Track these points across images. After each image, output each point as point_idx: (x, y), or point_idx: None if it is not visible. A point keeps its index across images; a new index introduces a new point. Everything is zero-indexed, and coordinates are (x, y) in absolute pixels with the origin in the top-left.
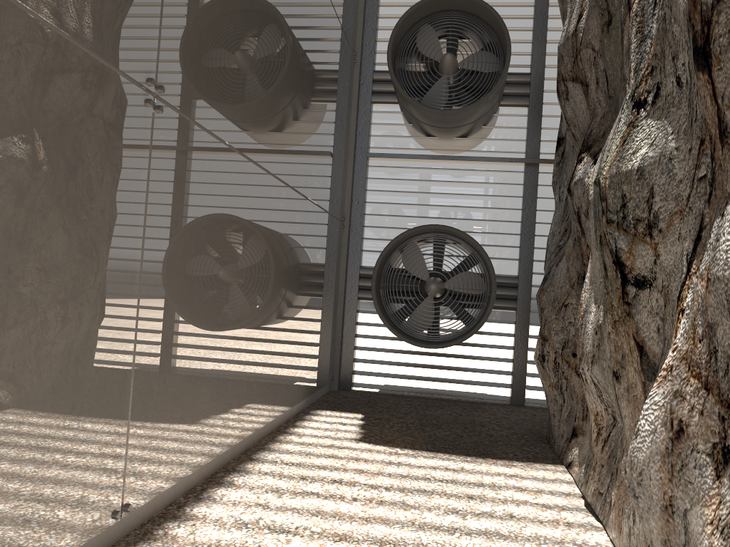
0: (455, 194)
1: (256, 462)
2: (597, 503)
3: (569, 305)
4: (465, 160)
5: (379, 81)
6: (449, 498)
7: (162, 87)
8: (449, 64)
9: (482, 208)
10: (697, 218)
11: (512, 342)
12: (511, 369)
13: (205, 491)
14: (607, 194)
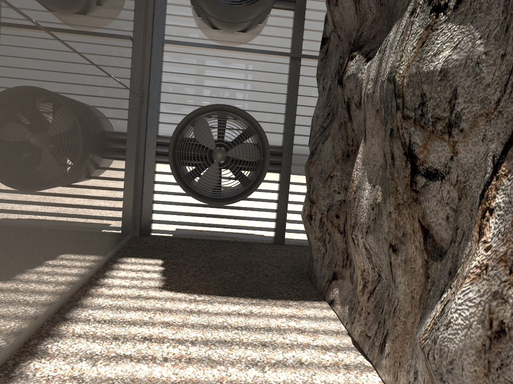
0: (235, 79)
1: (70, 322)
2: (364, 343)
3: (335, 176)
4: (244, 51)
5: None
6: (247, 347)
7: None
8: None
9: (256, 91)
10: (509, 122)
11: (276, 197)
12: (275, 217)
13: (17, 366)
14: (404, 92)
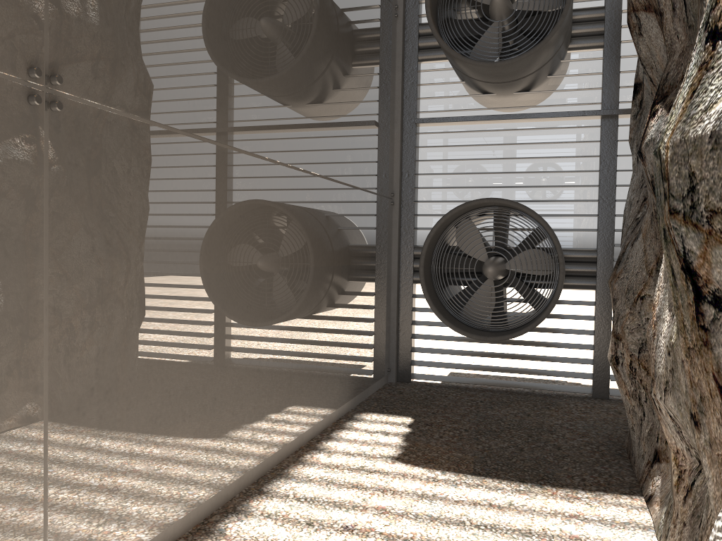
0: (518, 159)
1: (265, 497)
2: None
3: (647, 297)
4: (527, 118)
5: (426, 35)
6: None
7: (58, 78)
8: (499, 6)
9: (550, 172)
10: None
11: (592, 326)
12: (592, 356)
13: None
14: (669, 172)
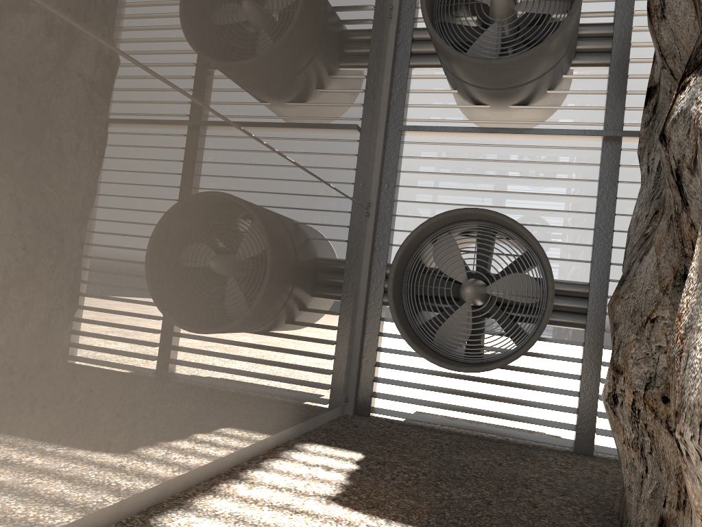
0: (508, 177)
1: None
2: None
3: (659, 319)
4: (522, 133)
5: (420, 41)
6: None
7: None
8: (501, 3)
9: (543, 194)
10: None
11: (578, 370)
12: (576, 405)
13: None
14: None
